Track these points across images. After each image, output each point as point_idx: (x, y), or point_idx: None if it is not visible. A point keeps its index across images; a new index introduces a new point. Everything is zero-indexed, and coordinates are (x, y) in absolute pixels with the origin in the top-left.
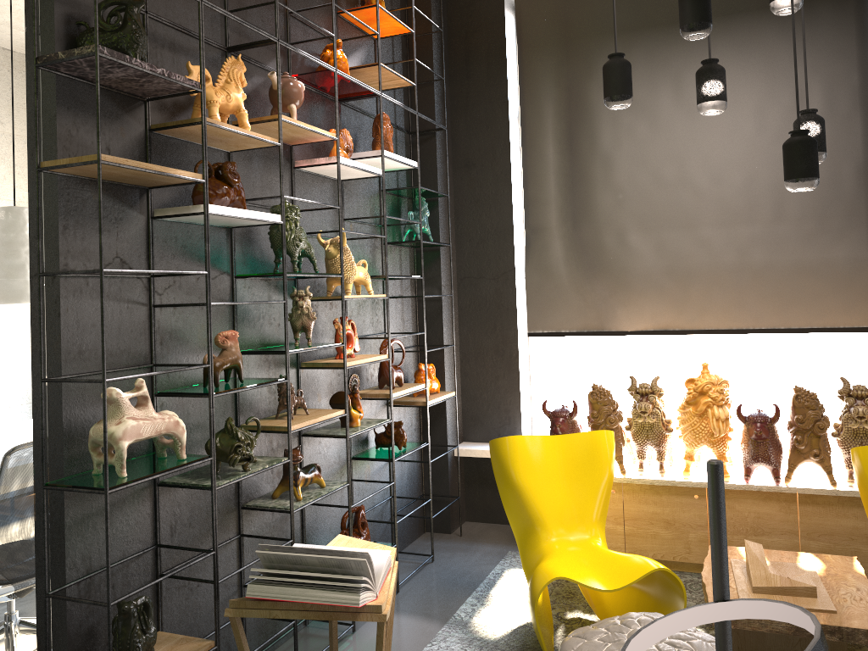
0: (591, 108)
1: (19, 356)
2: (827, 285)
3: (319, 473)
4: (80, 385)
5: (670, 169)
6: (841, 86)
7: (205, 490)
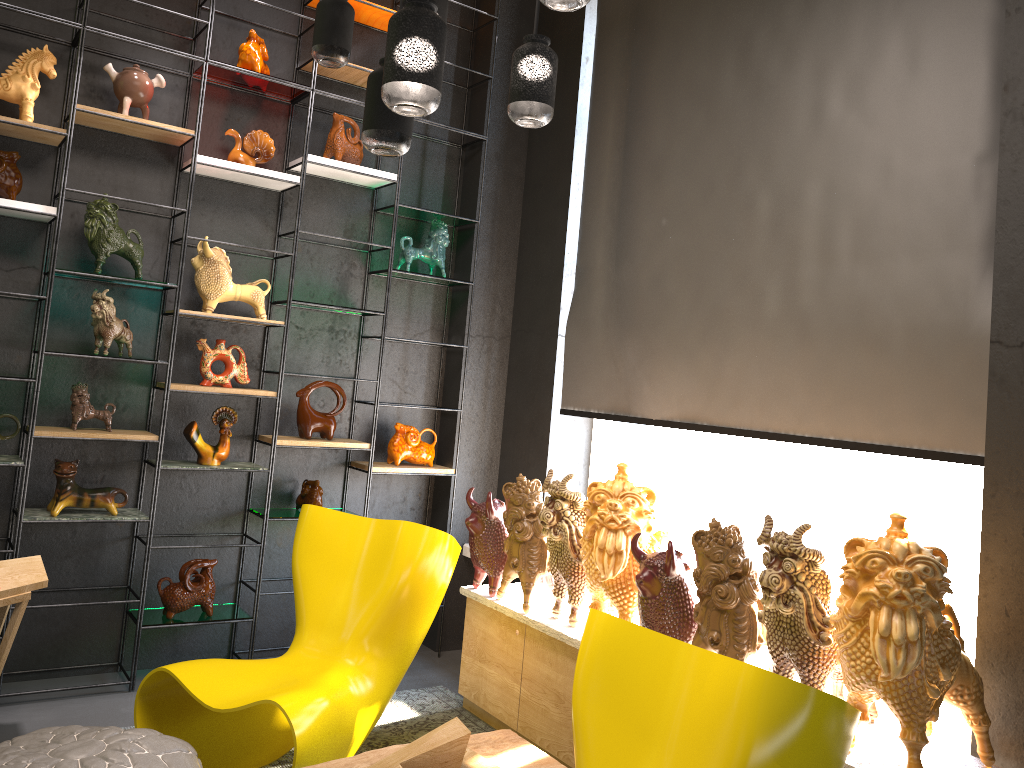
0: (648, 98)
1: None
2: (900, 370)
3: (109, 498)
4: None
5: (723, 179)
6: (957, 18)
7: None
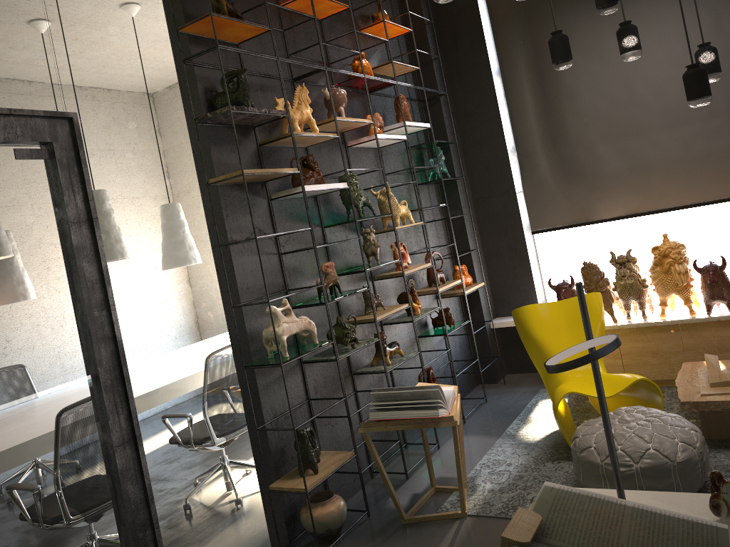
0: None
1: (216, 295)
2: None
3: (398, 347)
4: (251, 307)
5: (621, 92)
6: None
7: (330, 364)
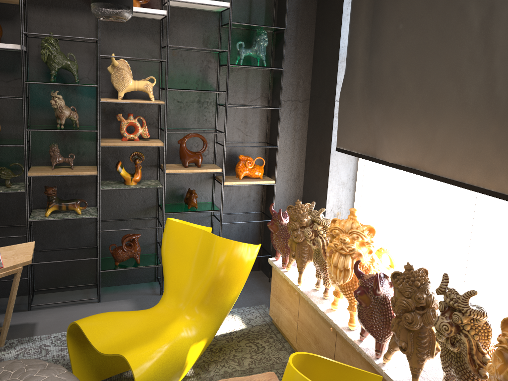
0: None
1: None
2: None
3: (76, 205)
4: None
5: None
6: None
7: None
